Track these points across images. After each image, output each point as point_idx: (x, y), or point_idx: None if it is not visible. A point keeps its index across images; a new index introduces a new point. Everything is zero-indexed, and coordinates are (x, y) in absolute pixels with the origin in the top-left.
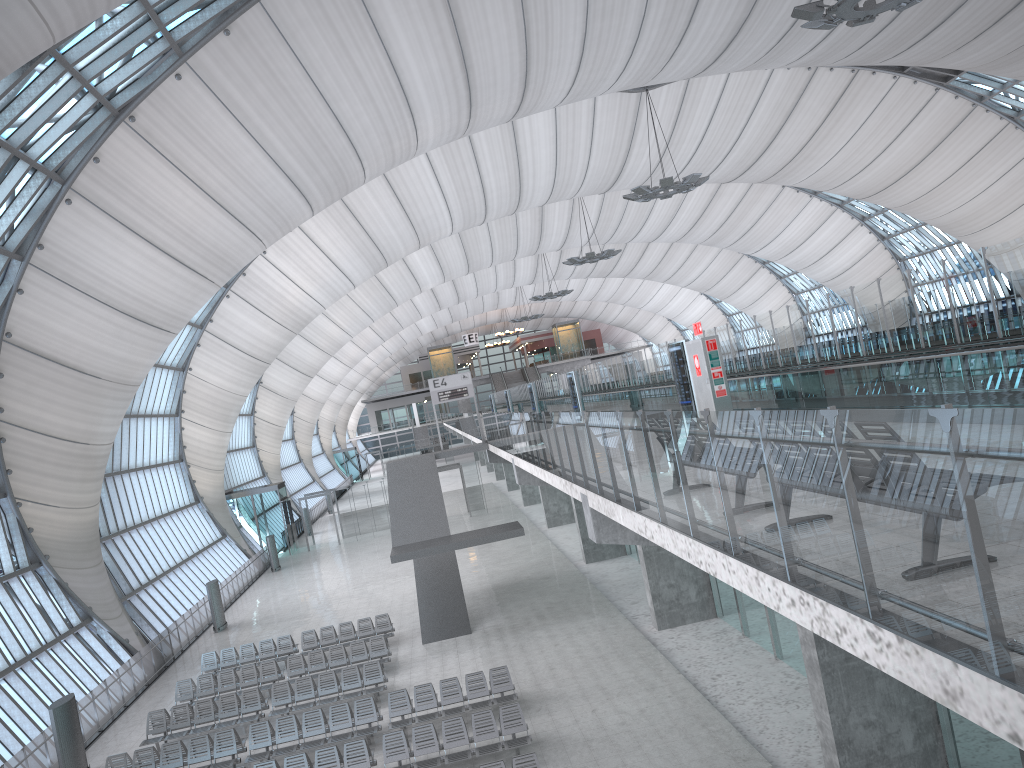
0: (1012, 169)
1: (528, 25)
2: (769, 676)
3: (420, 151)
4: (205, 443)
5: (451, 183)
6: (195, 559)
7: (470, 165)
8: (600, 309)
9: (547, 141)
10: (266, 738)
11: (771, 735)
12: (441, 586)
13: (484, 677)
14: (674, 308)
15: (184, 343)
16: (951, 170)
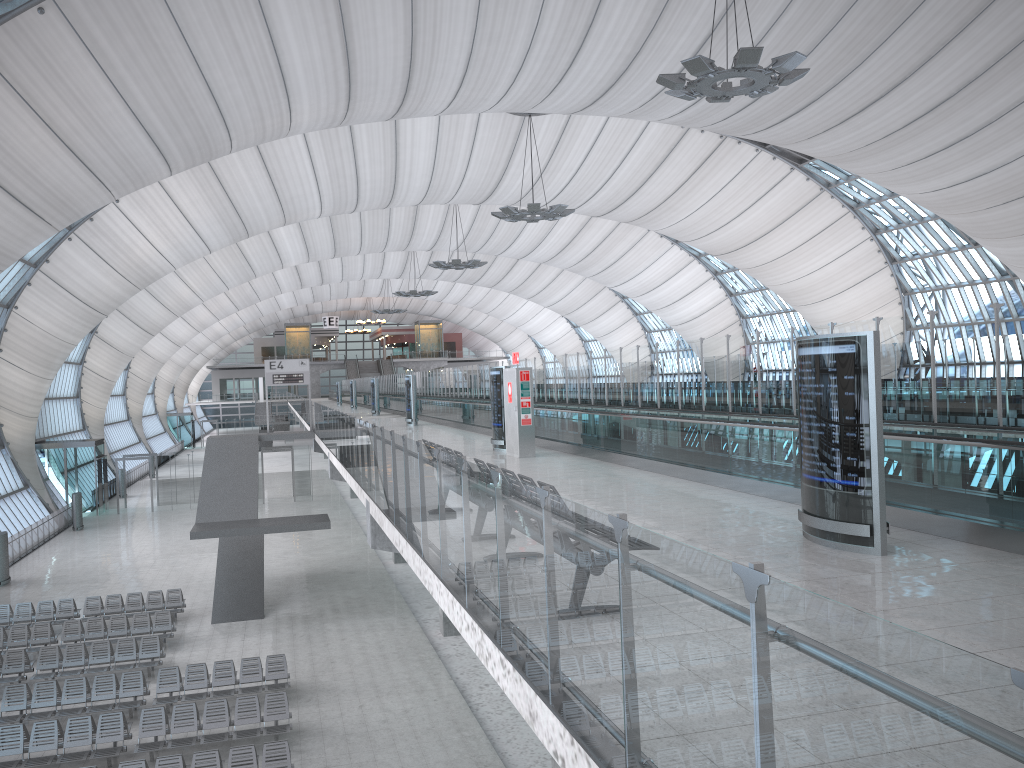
0: (846, 253)
1: (416, 34)
2: None
3: (293, 132)
4: (21, 387)
5: (325, 167)
6: None
7: (347, 153)
8: (465, 314)
9: (427, 145)
10: (22, 701)
11: (517, 745)
12: (242, 568)
13: (260, 663)
14: (535, 325)
15: (13, 279)
16: (795, 244)
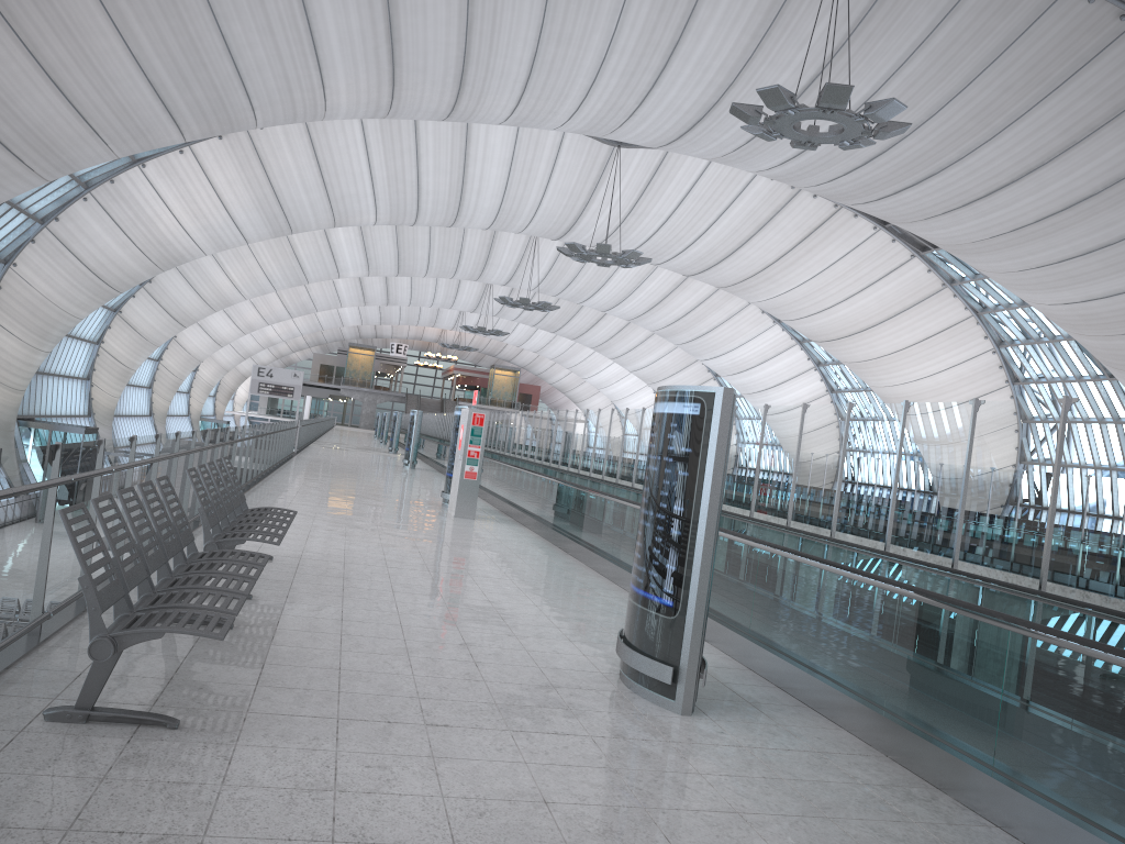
0: (963, 363)
1: (472, 19)
2: None
3: (331, 115)
4: (8, 354)
5: (383, 168)
6: None
7: (409, 156)
8: (546, 366)
9: (501, 161)
10: None
11: None
12: None
13: None
14: (618, 391)
15: (14, 233)
16: (905, 343)
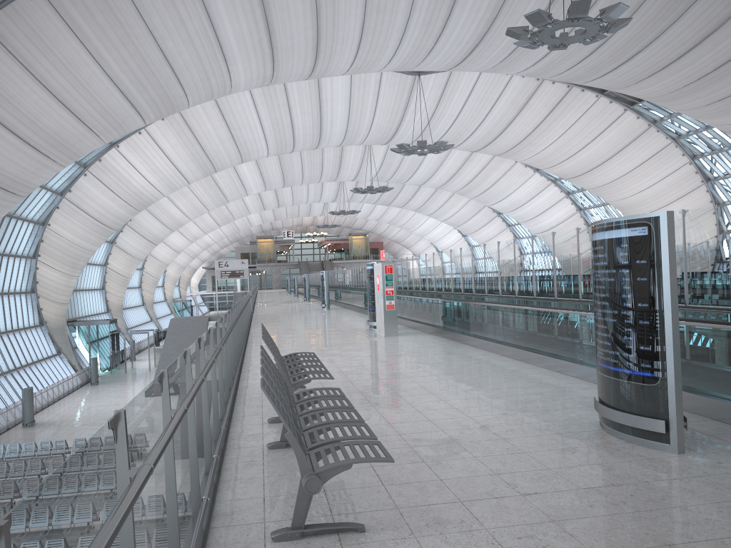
0: (670, 175)
1: (319, 8)
2: None
3: (235, 89)
4: (54, 282)
5: (268, 118)
6: (27, 368)
7: (284, 107)
8: (384, 228)
9: (343, 99)
10: None
11: None
12: None
13: None
14: (435, 235)
15: (45, 204)
16: (628, 169)
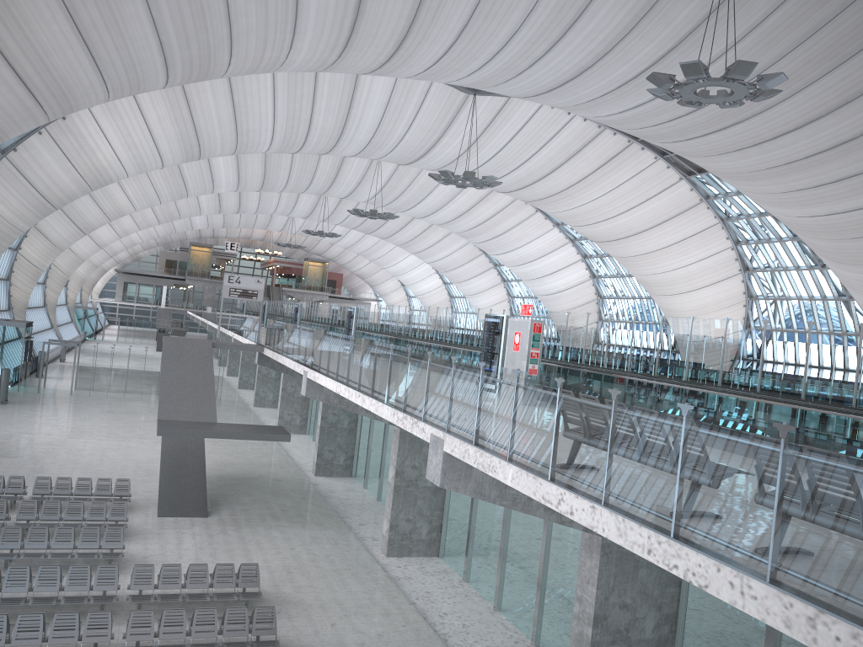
0: (709, 257)
1: None
2: (490, 625)
3: (282, 69)
4: None
5: (285, 108)
6: None
7: (307, 99)
8: (350, 258)
9: (379, 104)
10: None
11: None
12: (185, 465)
13: (234, 570)
14: (411, 277)
15: None
16: (668, 243)
